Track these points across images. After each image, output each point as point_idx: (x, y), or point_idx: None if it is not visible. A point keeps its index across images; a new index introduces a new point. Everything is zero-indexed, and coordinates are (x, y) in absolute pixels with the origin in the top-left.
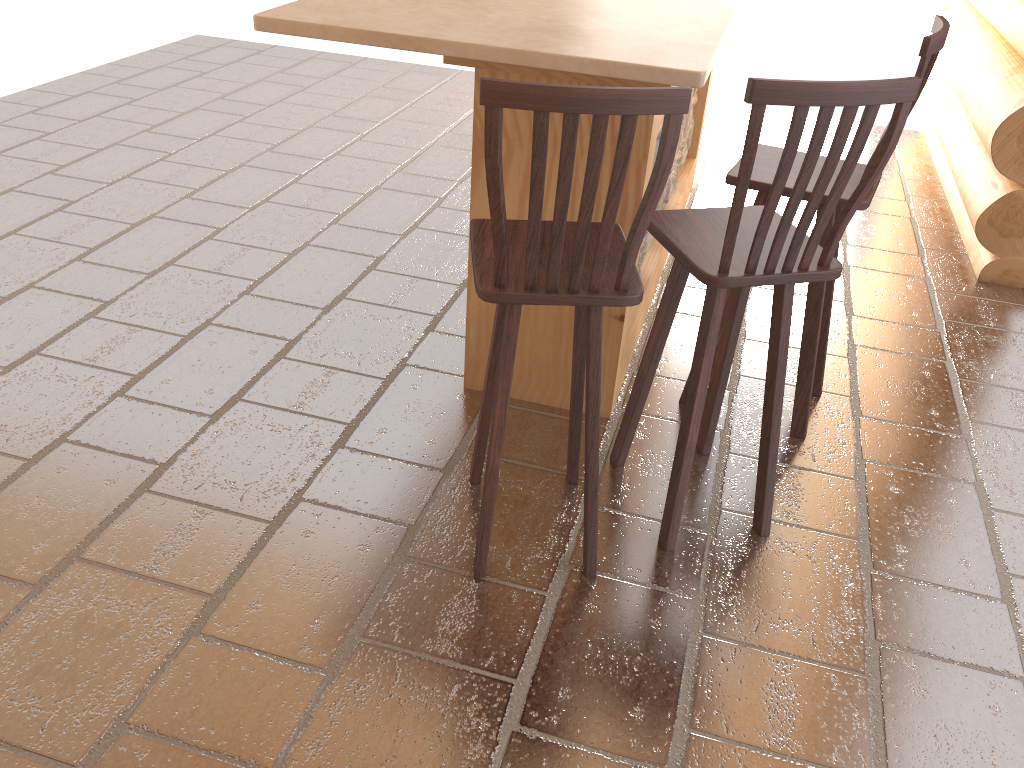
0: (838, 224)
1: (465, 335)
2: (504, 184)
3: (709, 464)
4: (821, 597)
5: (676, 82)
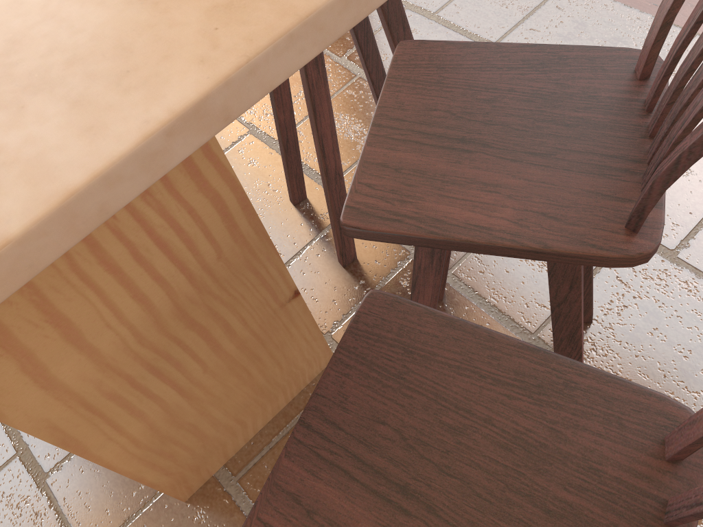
0: (676, 8)
1: (145, 484)
2: (31, 358)
3: (460, 301)
4: (699, 323)
5: (374, 1)
